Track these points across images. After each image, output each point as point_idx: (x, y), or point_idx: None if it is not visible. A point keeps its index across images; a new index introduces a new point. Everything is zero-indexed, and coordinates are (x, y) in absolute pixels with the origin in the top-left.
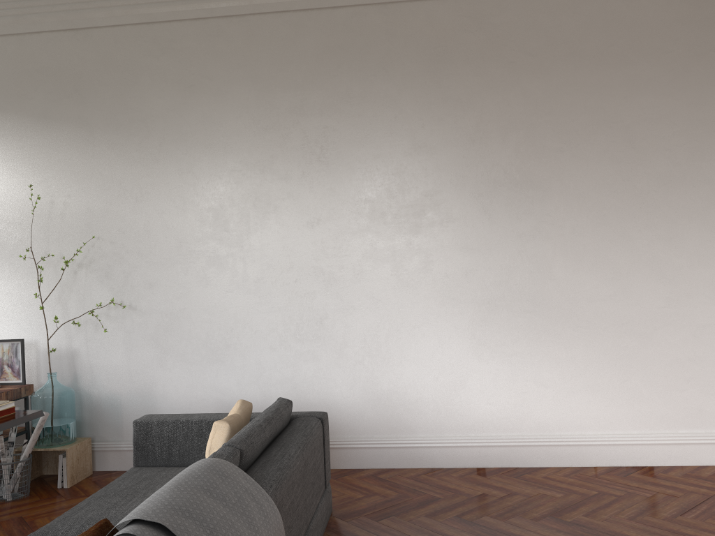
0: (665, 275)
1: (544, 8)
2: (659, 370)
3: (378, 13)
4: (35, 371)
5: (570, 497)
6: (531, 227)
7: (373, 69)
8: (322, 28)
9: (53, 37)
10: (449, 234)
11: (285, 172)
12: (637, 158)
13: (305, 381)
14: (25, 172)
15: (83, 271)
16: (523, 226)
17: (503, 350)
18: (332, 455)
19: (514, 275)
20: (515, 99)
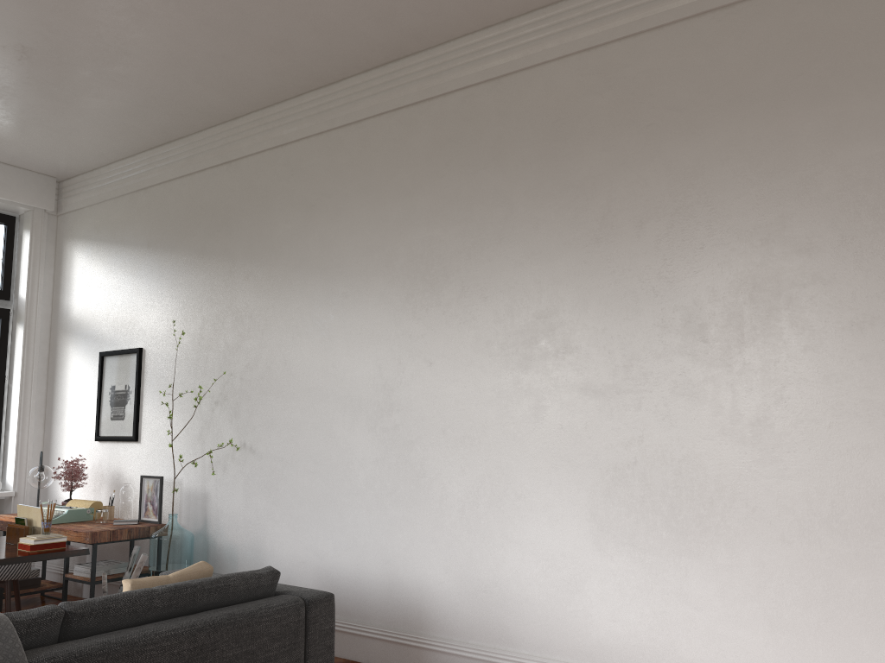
0: None
1: (697, 41)
2: None
3: (491, 91)
4: (178, 511)
5: None
6: (675, 360)
7: (484, 161)
8: (432, 121)
9: (213, 172)
10: (565, 369)
11: (390, 296)
12: (846, 245)
13: (398, 554)
14: (185, 307)
15: (218, 409)
16: (664, 358)
17: (633, 542)
18: (421, 657)
19: (651, 430)
20: (655, 175)
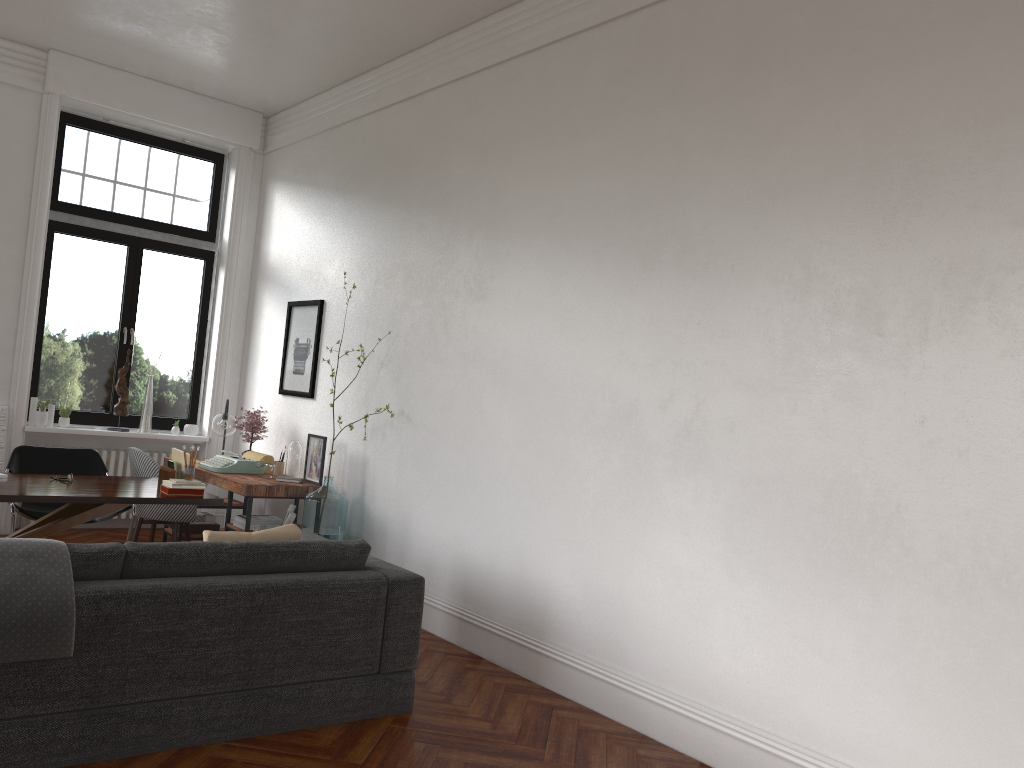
0: None
1: None
2: None
3: (678, 9)
4: (341, 475)
5: None
6: (843, 355)
7: (661, 97)
8: (613, 48)
9: (398, 109)
10: (719, 357)
11: (549, 257)
12: None
13: (530, 549)
14: (363, 259)
15: (383, 371)
16: (830, 352)
17: (767, 572)
18: (539, 663)
19: (803, 440)
20: (850, 117)
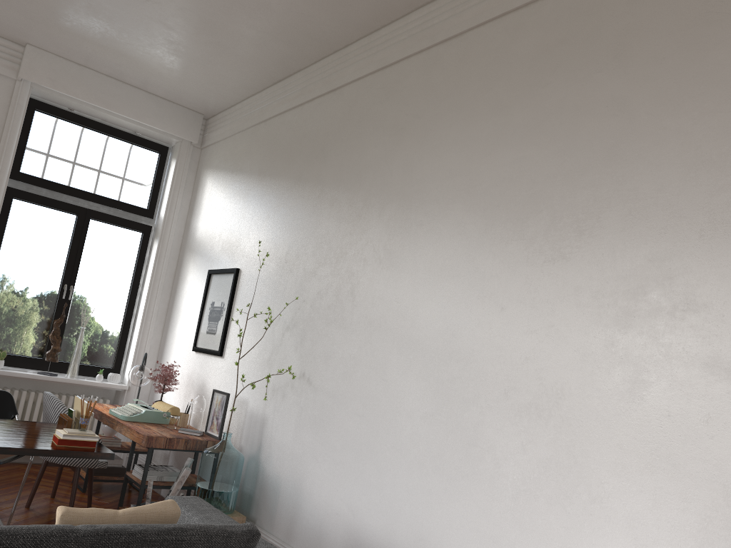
0: None
1: None
2: None
3: None
4: (240, 431)
5: None
6: None
7: (600, 62)
8: (543, 23)
9: (319, 102)
10: (684, 334)
11: (466, 226)
12: None
13: (433, 534)
14: (277, 232)
15: (287, 334)
16: None
17: None
18: None
19: None
20: None
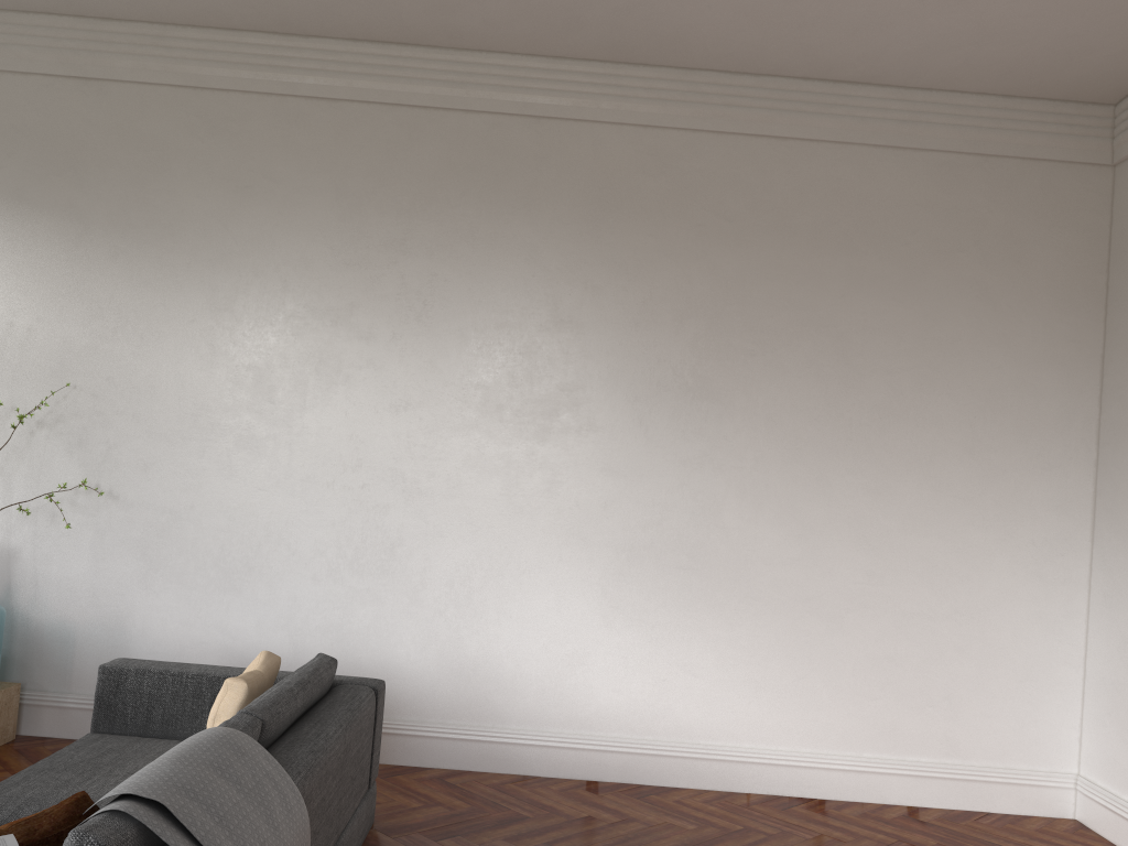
0: (869, 540)
1: (752, 160)
2: (847, 668)
3: (528, 129)
4: None
5: (705, 830)
6: (700, 453)
7: (512, 204)
8: (446, 137)
9: (48, 83)
10: (588, 447)
11: (367, 330)
12: (850, 378)
13: (358, 632)
14: None
15: (44, 433)
16: (689, 449)
17: (642, 618)
18: (383, 743)
19: (669, 515)
20: (699, 275)
